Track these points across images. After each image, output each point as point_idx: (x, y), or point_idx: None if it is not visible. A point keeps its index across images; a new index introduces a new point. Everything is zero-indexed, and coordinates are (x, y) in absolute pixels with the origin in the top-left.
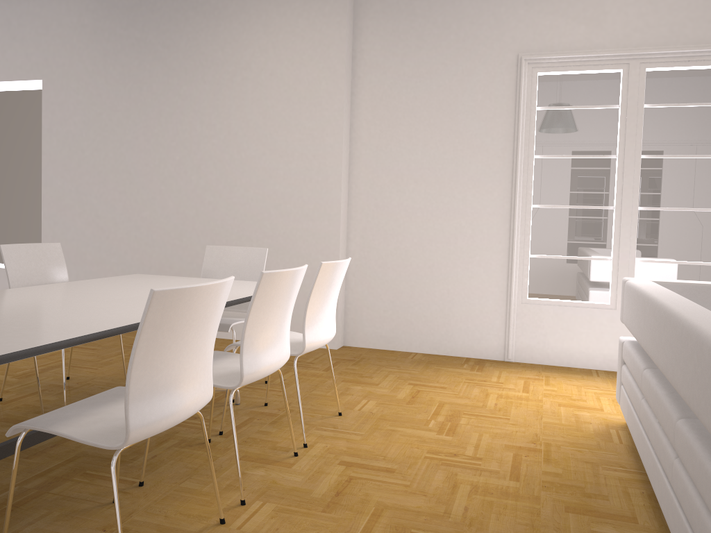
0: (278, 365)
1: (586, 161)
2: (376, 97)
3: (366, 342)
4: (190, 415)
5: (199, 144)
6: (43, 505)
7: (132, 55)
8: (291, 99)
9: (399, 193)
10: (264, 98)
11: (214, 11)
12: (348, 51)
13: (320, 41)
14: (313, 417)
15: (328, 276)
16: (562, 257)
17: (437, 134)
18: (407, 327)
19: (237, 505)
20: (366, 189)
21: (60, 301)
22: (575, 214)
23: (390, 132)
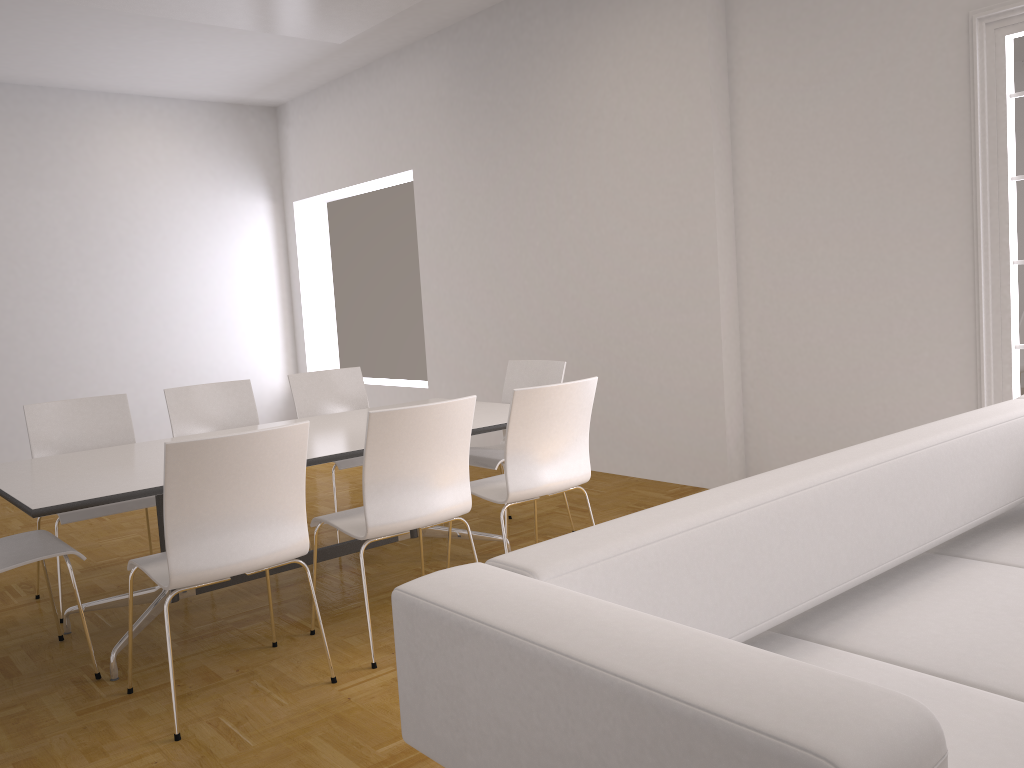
0: (434, 515)
1: None
2: (763, 124)
3: None
4: (261, 564)
5: (557, 223)
6: (221, 640)
7: (486, 124)
8: (649, 148)
9: (804, 262)
10: (620, 152)
11: (559, 50)
12: (716, 65)
13: (677, 61)
14: None
15: (535, 405)
16: None
17: (851, 166)
18: None
19: (368, 667)
20: (759, 260)
21: None
22: None
23: (785, 172)
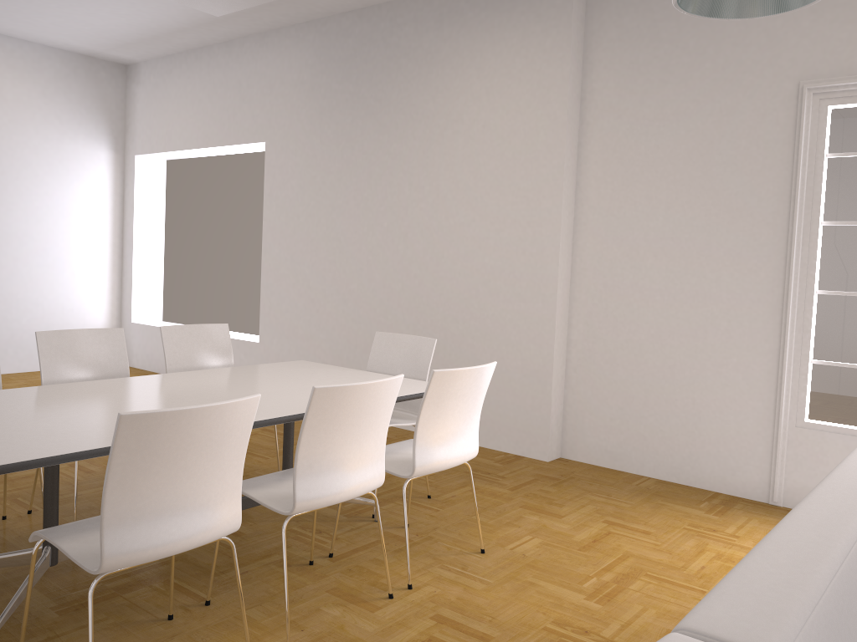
0: (355, 491)
1: None
2: (608, 148)
3: (588, 456)
4: (196, 545)
5: (407, 208)
6: (106, 609)
7: (345, 111)
8: (504, 155)
9: (633, 270)
10: (476, 154)
11: (426, 56)
12: (573, 92)
13: (539, 83)
14: (449, 550)
15: (448, 386)
16: None
17: (684, 194)
18: (639, 443)
19: None
20: (592, 263)
21: (164, 396)
22: None
23: (624, 191)
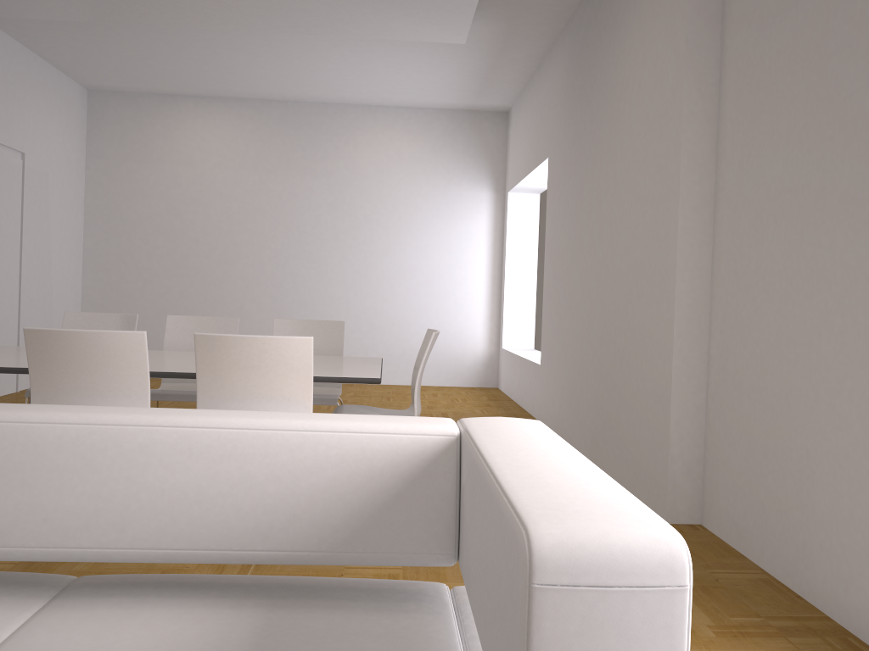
0: None
1: None
2: (740, 74)
3: (720, 527)
4: None
5: (600, 203)
6: None
7: (578, 107)
8: (649, 116)
9: (757, 247)
10: (634, 123)
11: (613, 22)
12: (700, 10)
13: (669, 13)
14: None
15: (220, 353)
16: None
17: (801, 116)
18: (759, 516)
19: None
20: (727, 243)
21: None
22: None
23: (751, 131)
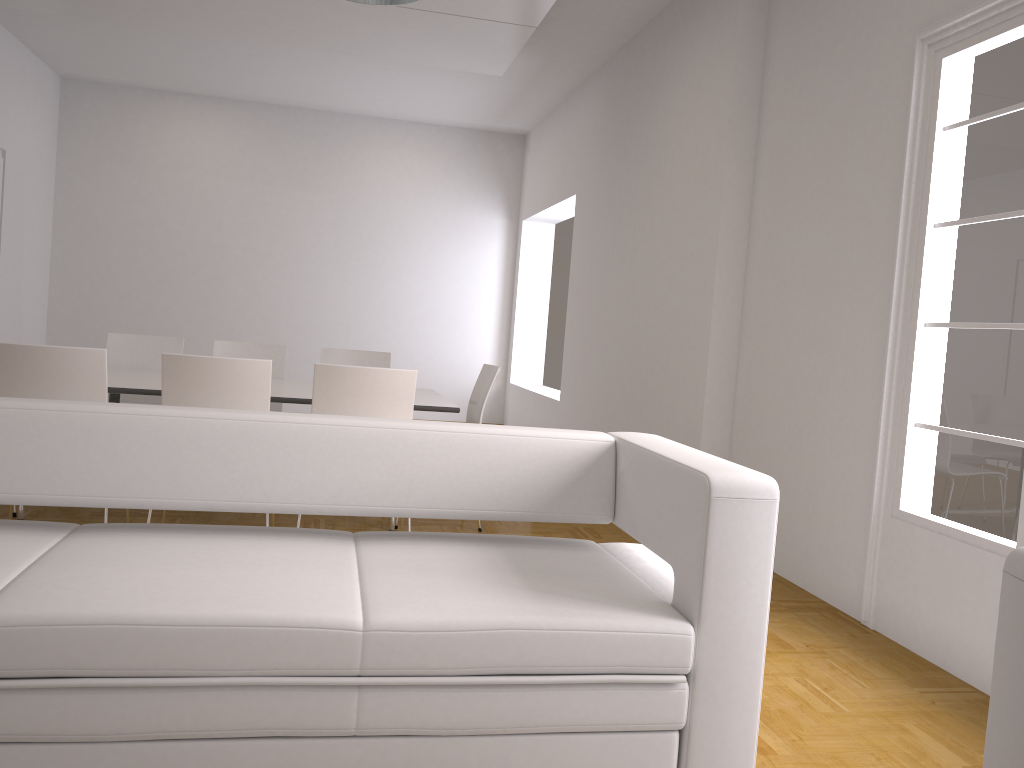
0: None
1: (1009, 225)
2: (774, 157)
3: None
4: None
5: (636, 250)
6: (113, 519)
7: (613, 152)
8: (690, 179)
9: (781, 307)
10: (675, 182)
11: (656, 81)
12: (742, 95)
13: (714, 91)
14: None
15: (337, 381)
16: (958, 433)
17: (822, 204)
18: None
19: None
20: (755, 301)
21: None
22: (985, 340)
23: (781, 208)
